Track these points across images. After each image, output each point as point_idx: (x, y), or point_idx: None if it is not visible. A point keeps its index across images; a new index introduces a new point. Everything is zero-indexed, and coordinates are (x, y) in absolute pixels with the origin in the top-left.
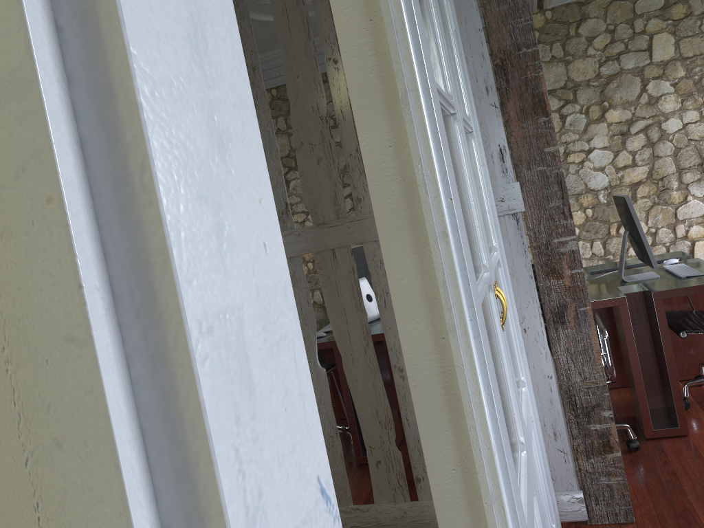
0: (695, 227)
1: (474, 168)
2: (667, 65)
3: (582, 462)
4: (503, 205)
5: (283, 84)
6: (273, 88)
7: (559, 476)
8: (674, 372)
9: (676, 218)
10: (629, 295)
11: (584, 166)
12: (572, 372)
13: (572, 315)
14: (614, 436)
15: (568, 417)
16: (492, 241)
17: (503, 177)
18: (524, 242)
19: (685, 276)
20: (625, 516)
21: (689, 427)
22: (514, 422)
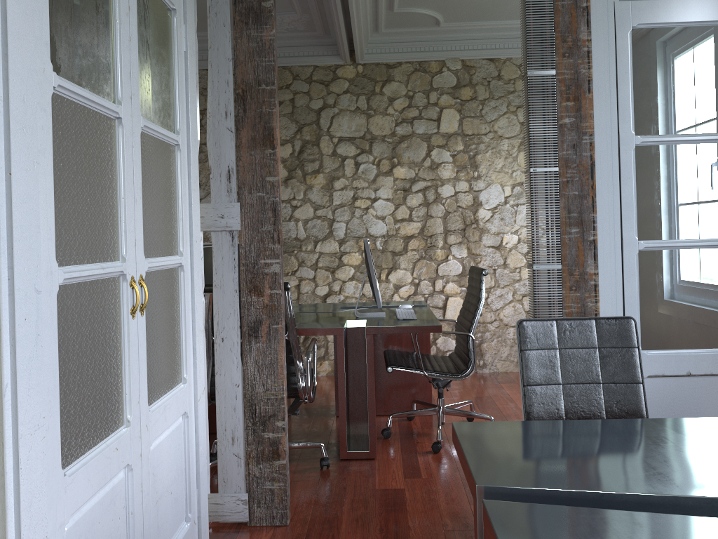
0: (451, 284)
1: (168, 176)
2: (450, 137)
3: (252, 467)
4: (222, 221)
5: None
6: None
7: (230, 478)
8: (373, 401)
9: (437, 274)
10: (355, 329)
11: (368, 213)
12: (257, 382)
13: (265, 331)
14: (283, 445)
15: (246, 424)
16: (180, 247)
17: (227, 196)
18: (235, 258)
19: (402, 318)
20: (280, 519)
21: (380, 453)
22: (125, 401)
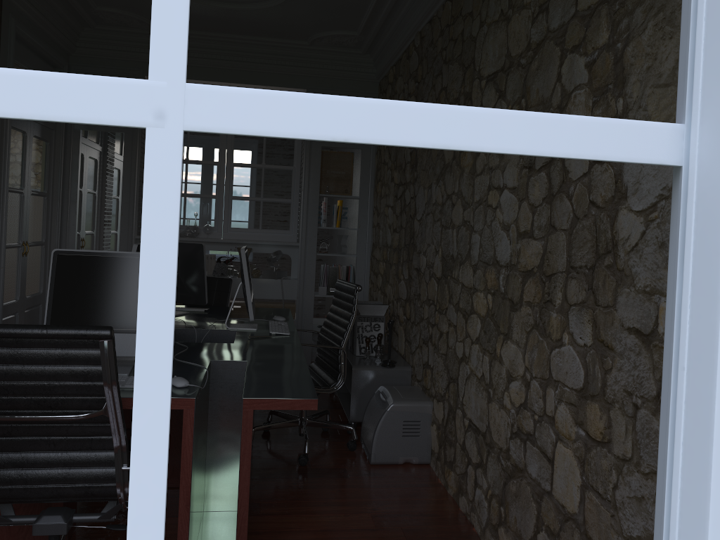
0: (562, 407)
1: None
2: (591, 17)
3: None
4: None
5: (397, 61)
6: (394, 65)
7: None
8: None
9: (550, 373)
10: None
11: (496, 217)
12: None
13: None
14: None
15: None
16: None
17: None
18: None
19: None
20: None
21: None
22: None
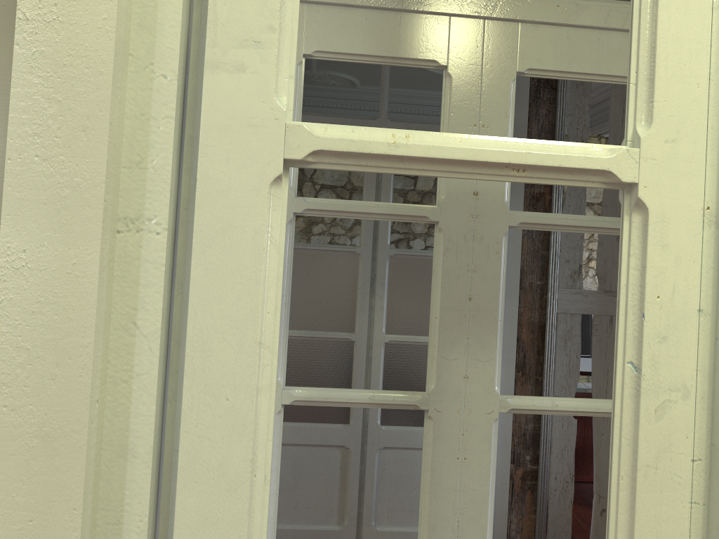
0: None
1: None
2: None
3: None
4: None
5: None
6: None
7: None
8: None
9: None
10: None
11: None
12: None
13: None
14: None
15: None
16: None
17: None
18: None
19: None
20: None
21: None
22: None
